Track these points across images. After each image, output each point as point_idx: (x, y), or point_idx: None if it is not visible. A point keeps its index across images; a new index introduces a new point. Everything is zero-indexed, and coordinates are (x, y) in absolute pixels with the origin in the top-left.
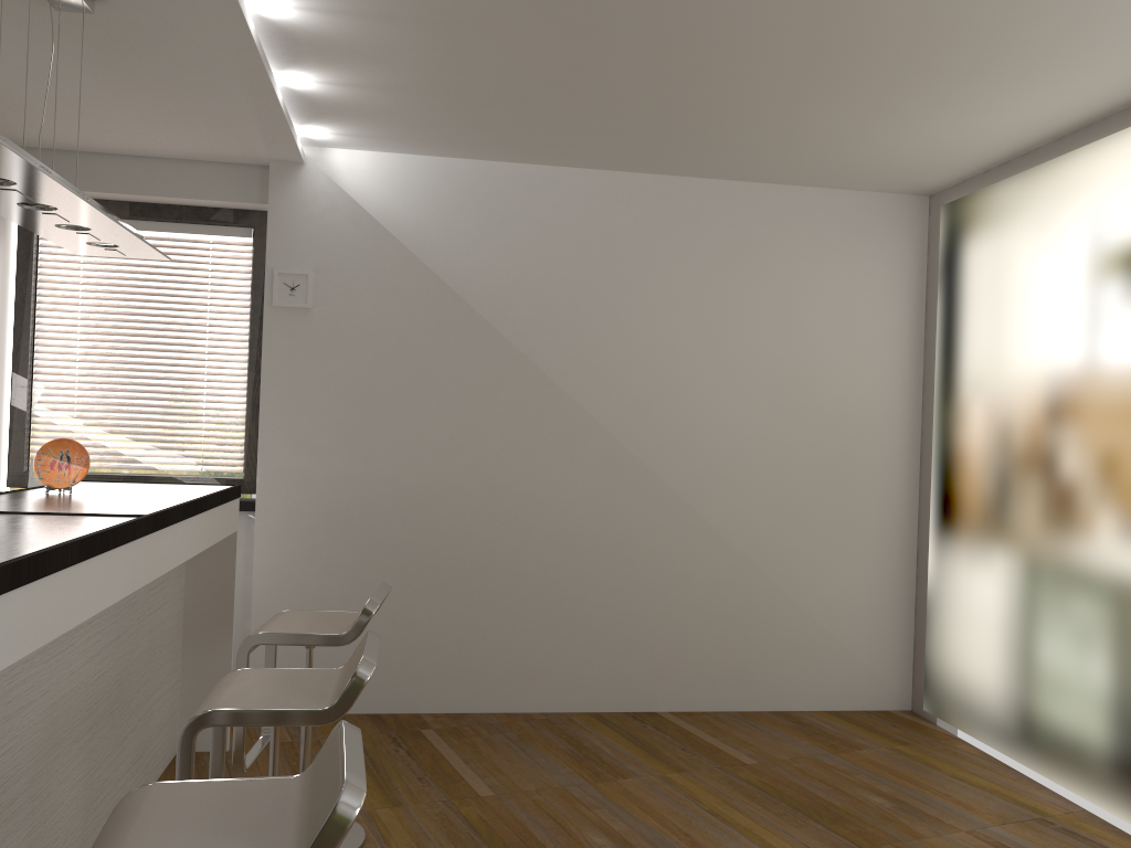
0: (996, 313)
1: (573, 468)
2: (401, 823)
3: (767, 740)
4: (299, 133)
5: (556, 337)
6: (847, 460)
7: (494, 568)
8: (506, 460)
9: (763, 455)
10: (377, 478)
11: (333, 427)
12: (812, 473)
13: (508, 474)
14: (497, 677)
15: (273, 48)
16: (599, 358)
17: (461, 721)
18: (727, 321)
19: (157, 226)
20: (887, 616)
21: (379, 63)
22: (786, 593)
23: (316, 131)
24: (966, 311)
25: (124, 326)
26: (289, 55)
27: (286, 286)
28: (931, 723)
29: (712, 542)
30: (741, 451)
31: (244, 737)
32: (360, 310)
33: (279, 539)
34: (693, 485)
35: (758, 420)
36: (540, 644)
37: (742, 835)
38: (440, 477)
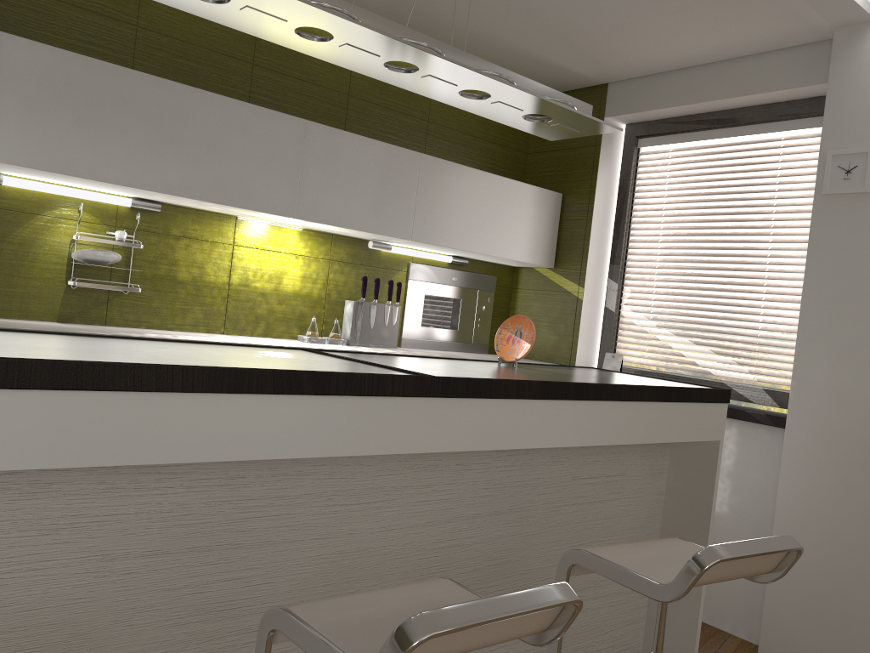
0: None
1: None
2: None
3: None
4: None
5: None
6: None
7: None
8: None
9: None
10: None
11: None
12: None
13: None
14: None
15: None
16: None
17: None
18: None
19: (731, 132)
20: None
21: None
22: None
23: None
24: None
25: (696, 233)
26: None
27: (840, 169)
28: None
29: None
30: None
31: None
32: None
33: (809, 466)
34: None
35: None
36: None
37: None
38: None
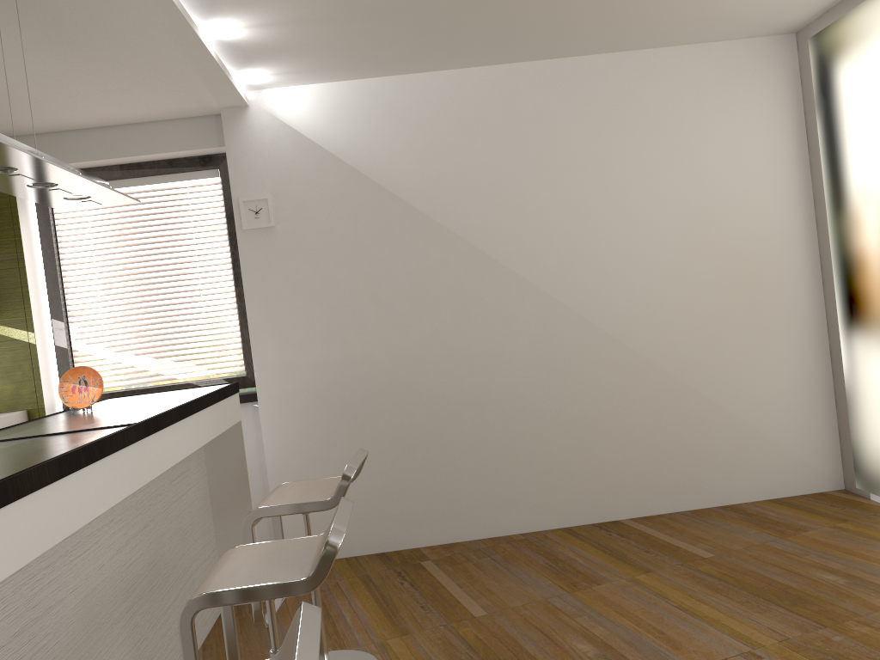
0: (876, 123)
1: (515, 325)
2: (409, 650)
3: (719, 533)
4: (238, 80)
5: (482, 215)
6: (755, 280)
7: (461, 418)
8: (457, 327)
9: (679, 287)
10: (352, 359)
11: (308, 322)
12: (724, 296)
13: (460, 338)
14: (478, 509)
15: (191, 2)
16: (522, 227)
17: (453, 550)
18: (629, 177)
19: (142, 181)
20: (811, 411)
21: None
22: (717, 403)
23: (251, 76)
24: (847, 128)
25: (131, 267)
26: (207, 6)
27: (251, 211)
28: (865, 499)
29: (645, 369)
30: (658, 287)
31: None
32: (315, 221)
33: (281, 421)
34: (620, 323)
35: (669, 258)
36: (510, 476)
37: (712, 626)
38: (403, 350)
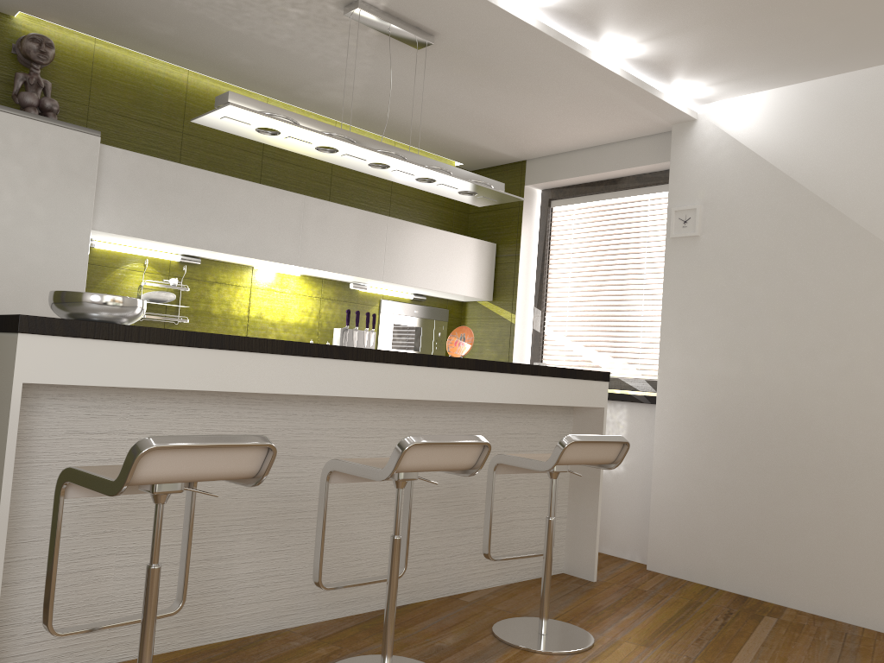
0: None
1: None
2: (628, 654)
3: None
4: (679, 94)
5: None
6: None
7: (866, 474)
8: (879, 364)
9: None
10: (750, 379)
11: (714, 334)
12: None
13: (882, 378)
14: (870, 591)
15: (572, 28)
16: None
17: (817, 623)
18: None
19: (615, 195)
20: None
21: (647, 9)
22: None
23: (688, 89)
24: None
25: (595, 269)
26: (588, 29)
27: (680, 220)
28: None
29: None
30: None
31: (488, 532)
32: (738, 232)
33: (672, 427)
34: None
35: None
36: None
37: None
38: (809, 379)
